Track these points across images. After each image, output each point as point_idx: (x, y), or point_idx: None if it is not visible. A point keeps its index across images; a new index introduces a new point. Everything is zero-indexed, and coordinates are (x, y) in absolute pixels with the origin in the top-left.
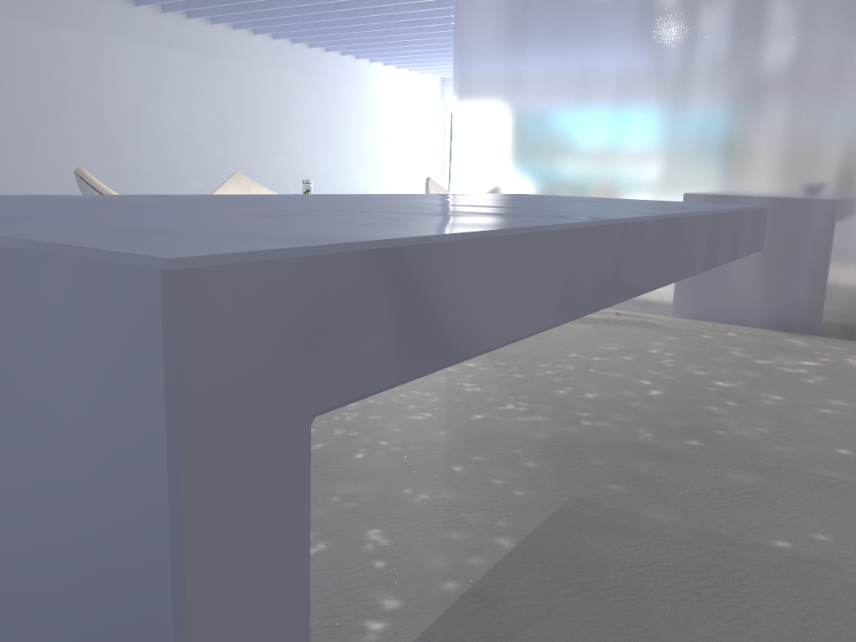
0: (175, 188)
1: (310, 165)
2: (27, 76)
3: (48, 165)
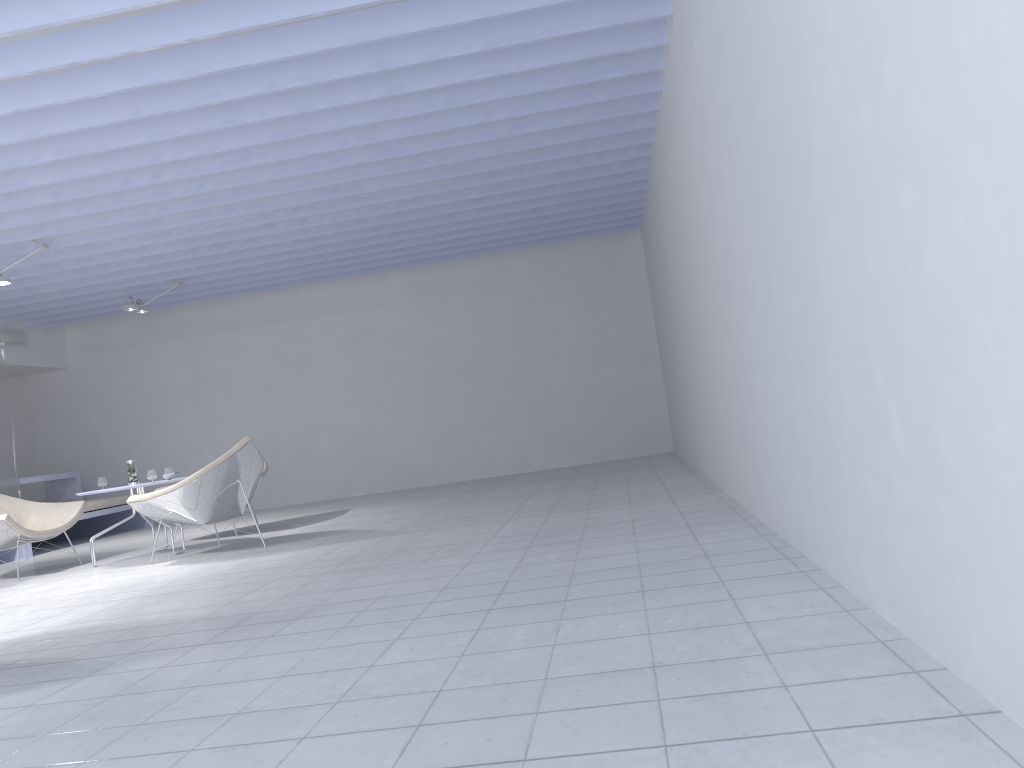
0: (748, 406)
1: (926, 210)
2: (681, 238)
3: (704, 369)
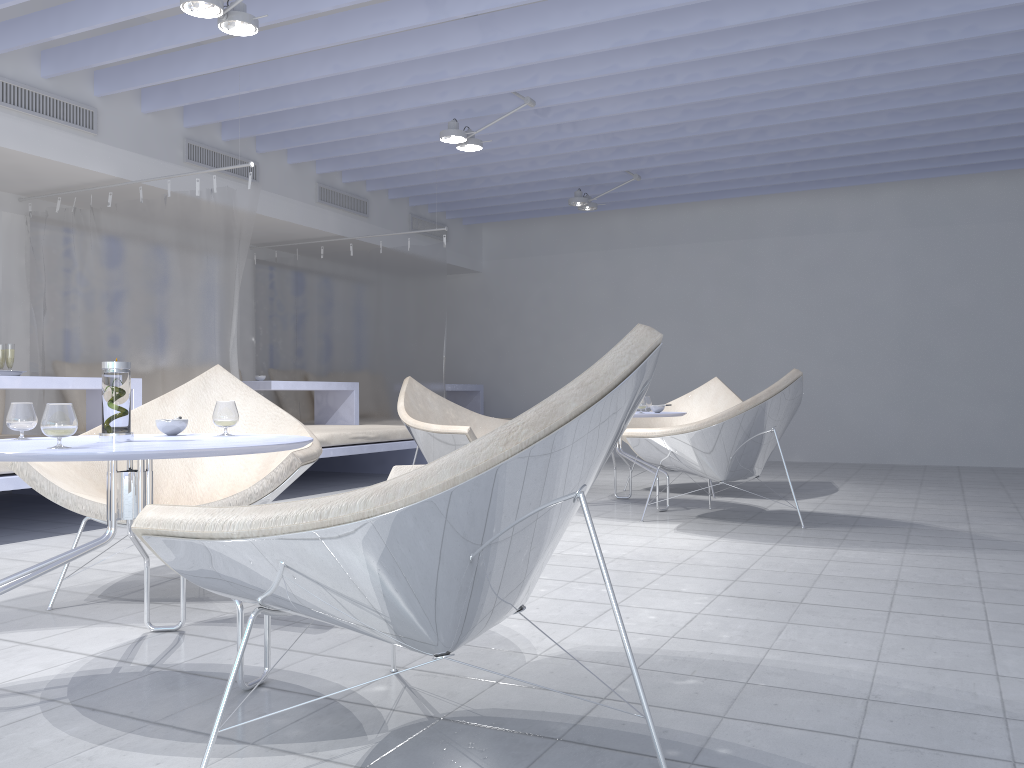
0: None
1: None
2: None
3: None
